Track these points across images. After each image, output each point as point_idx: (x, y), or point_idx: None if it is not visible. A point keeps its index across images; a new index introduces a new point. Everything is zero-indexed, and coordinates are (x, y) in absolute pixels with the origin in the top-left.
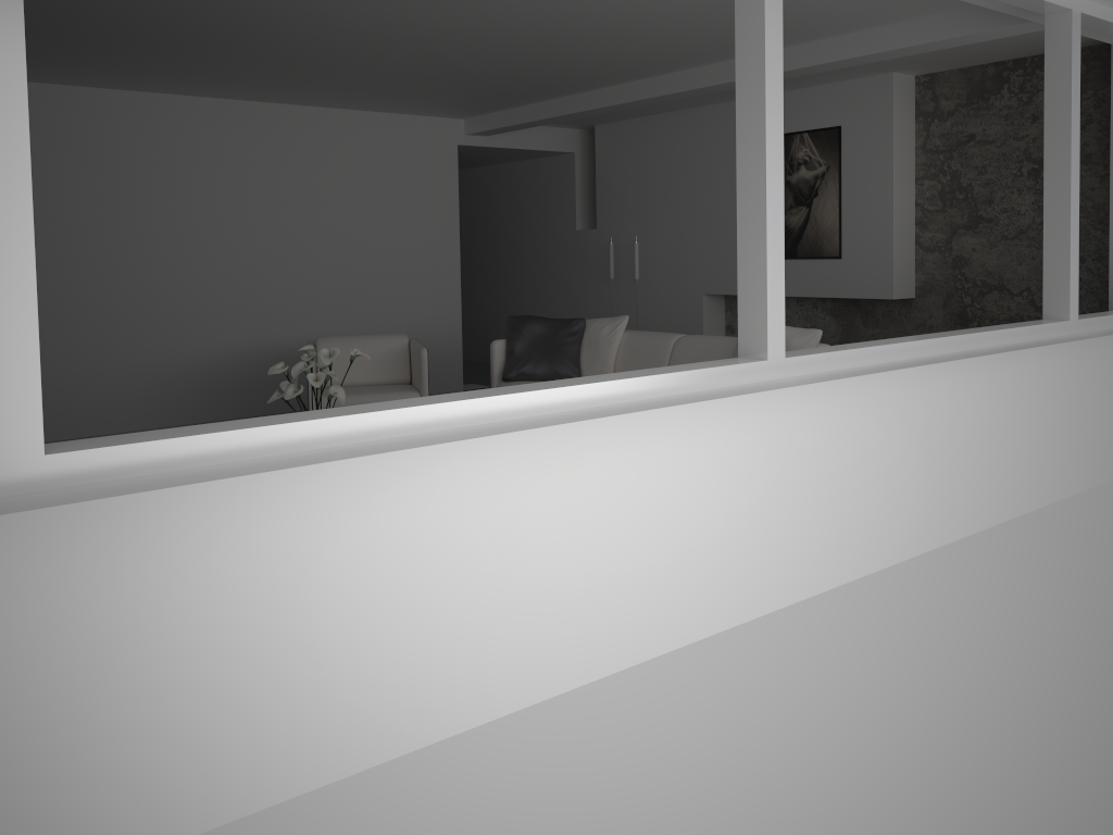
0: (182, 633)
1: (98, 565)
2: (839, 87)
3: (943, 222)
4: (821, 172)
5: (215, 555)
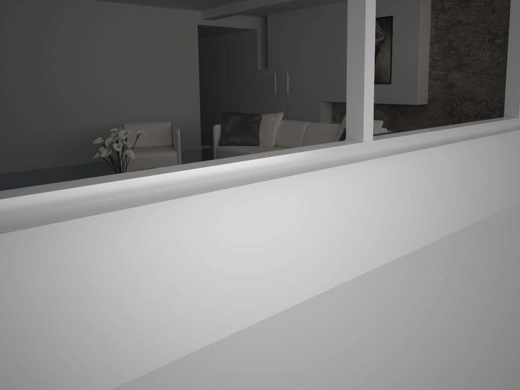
0: (5, 314)
1: None
2: None
3: (443, 65)
4: (382, 39)
5: (26, 266)
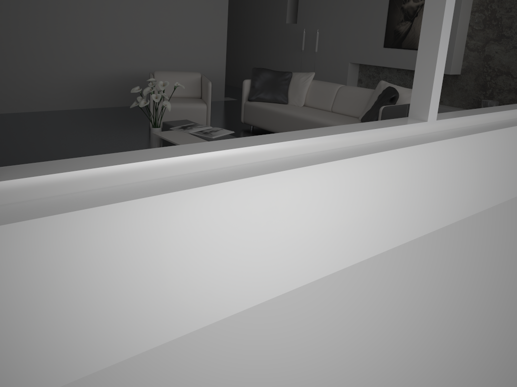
0: (87, 268)
1: (35, 232)
2: None
3: (482, 36)
4: (421, 4)
5: (107, 224)
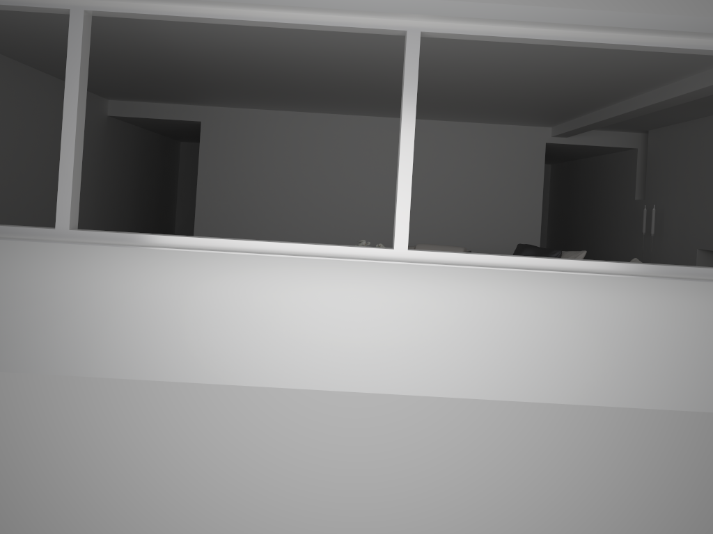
0: (135, 307)
1: (112, 276)
2: None
3: None
4: None
5: (149, 283)
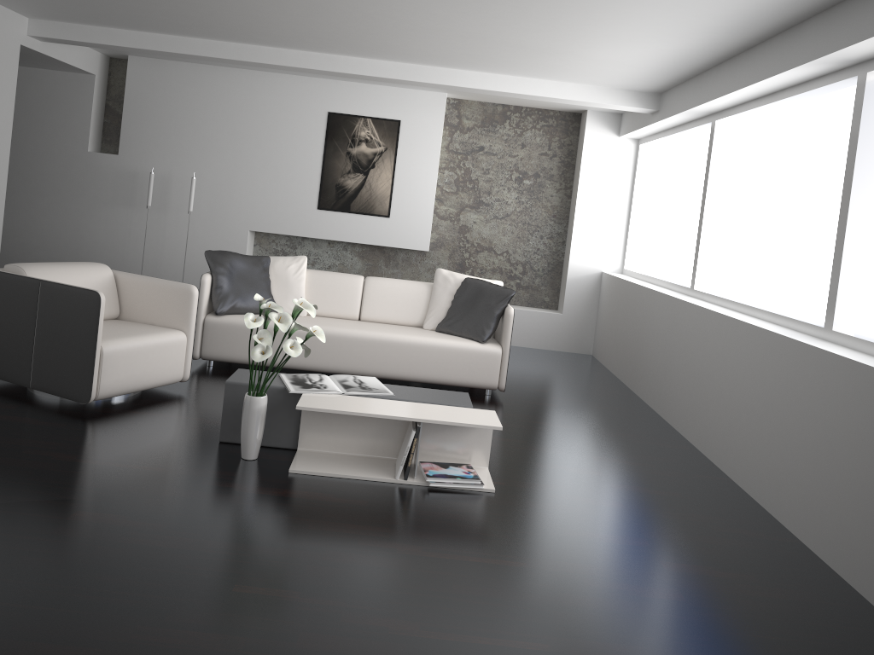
0: None
1: None
2: (403, 92)
3: (456, 201)
4: (379, 151)
5: None
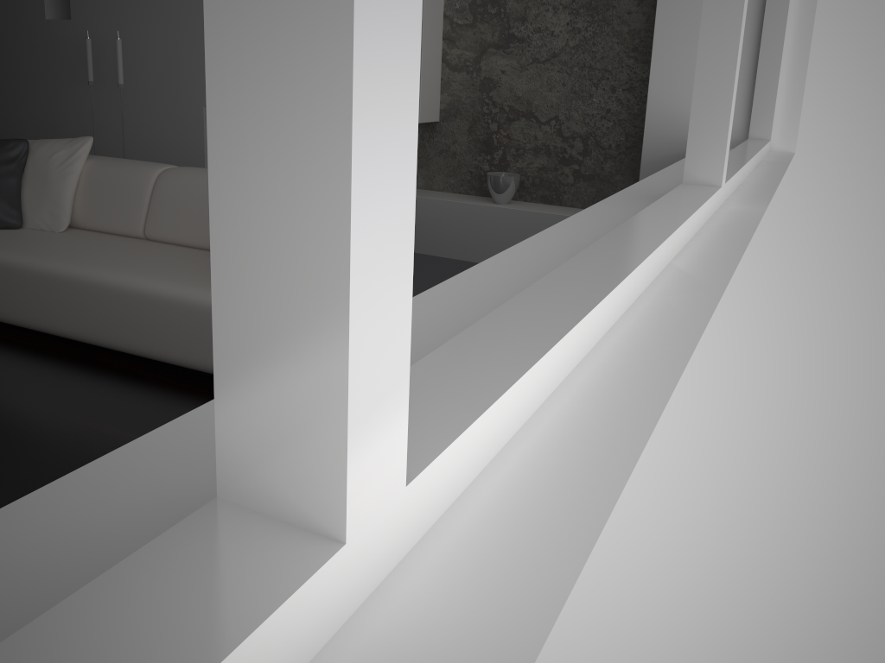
0: None
1: None
2: None
3: (473, 39)
4: None
5: None
